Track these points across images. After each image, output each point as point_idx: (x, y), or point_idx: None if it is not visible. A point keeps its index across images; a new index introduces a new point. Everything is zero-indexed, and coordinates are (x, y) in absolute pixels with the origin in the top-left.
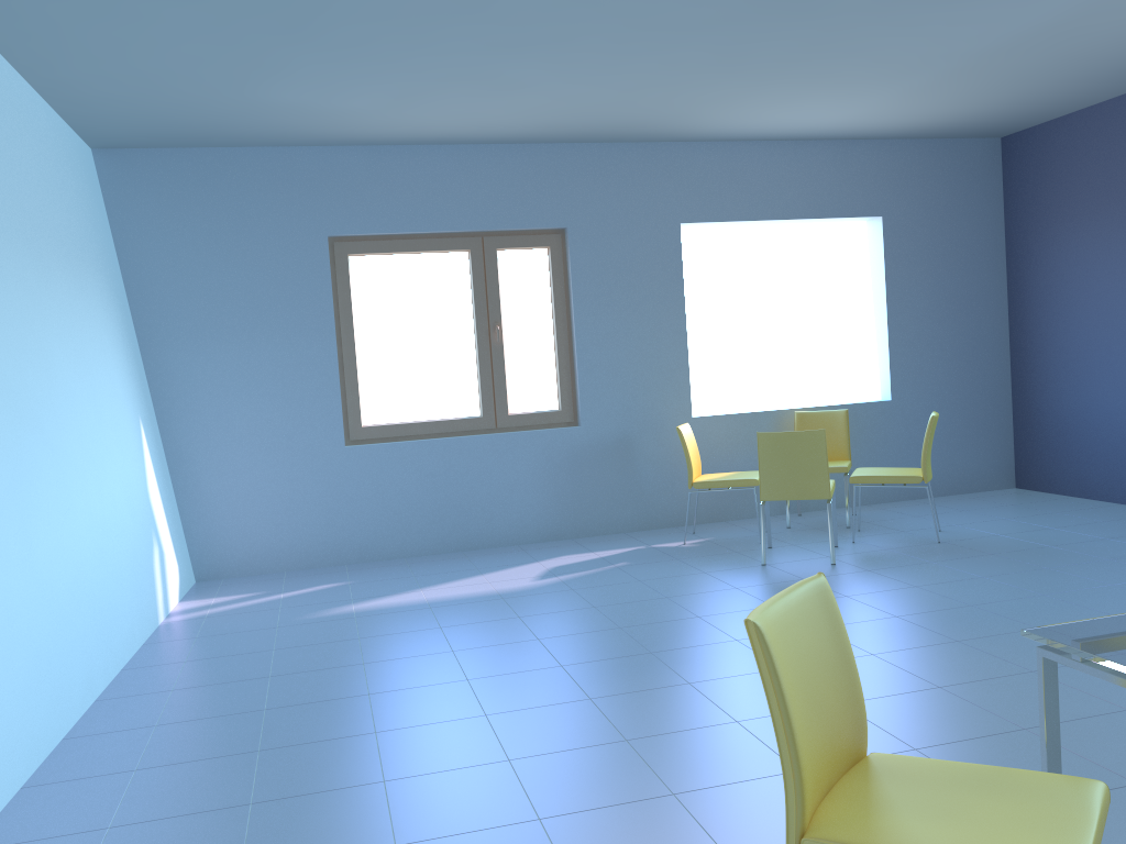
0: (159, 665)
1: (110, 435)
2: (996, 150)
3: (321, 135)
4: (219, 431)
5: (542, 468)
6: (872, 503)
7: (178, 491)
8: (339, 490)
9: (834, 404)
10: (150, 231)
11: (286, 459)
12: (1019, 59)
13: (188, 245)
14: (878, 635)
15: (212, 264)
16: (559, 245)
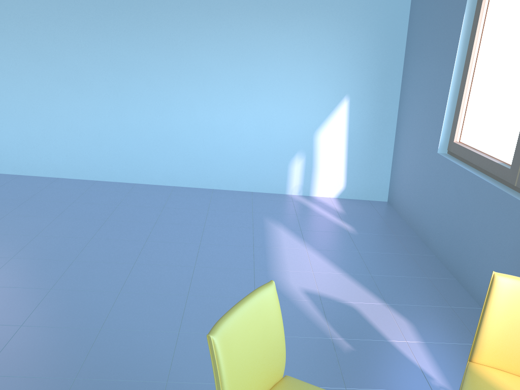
0: (211, 193)
1: (260, 95)
2: None
3: None
4: (409, 118)
5: None
6: None
7: (394, 148)
8: (427, 183)
9: None
10: None
11: (419, 148)
12: None
13: None
14: None
15: (431, 0)
16: None
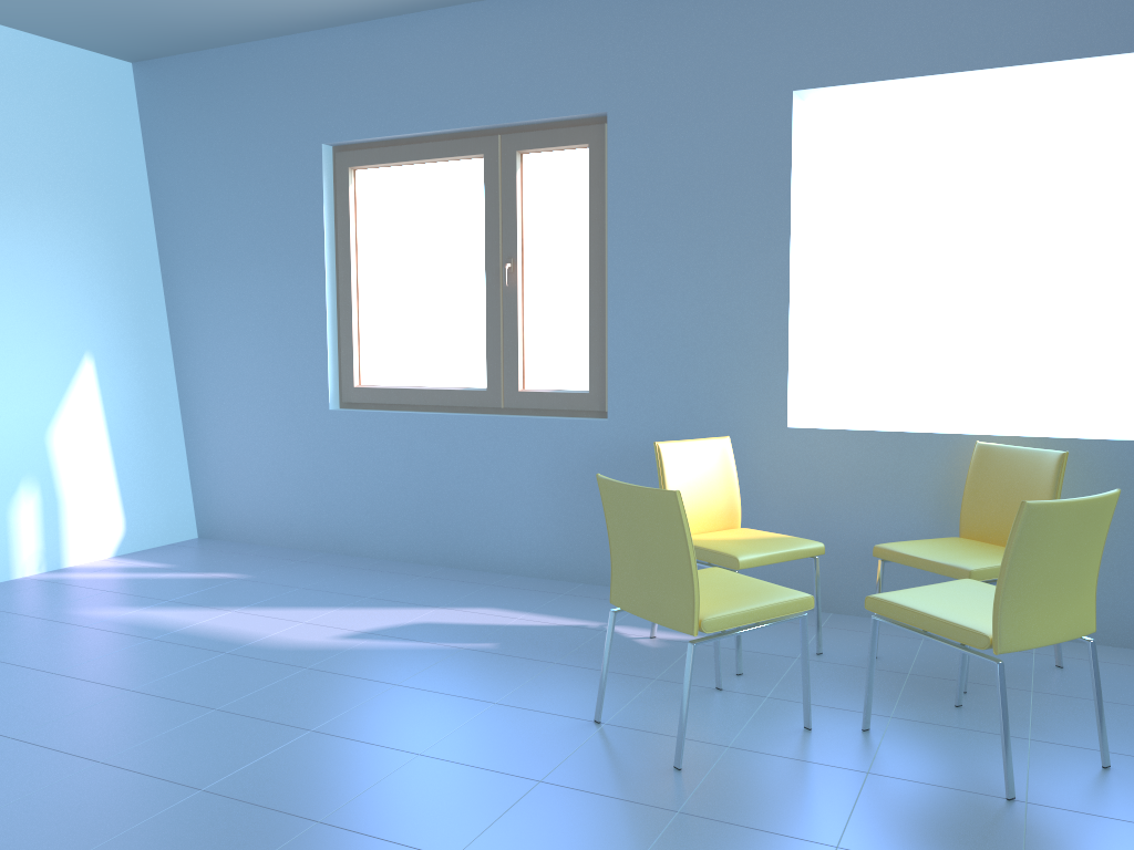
0: None
1: None
2: None
3: (282, 14)
4: (220, 375)
5: (550, 474)
6: None
7: (187, 437)
8: (321, 462)
9: (1092, 438)
10: (172, 149)
11: (275, 416)
12: None
13: (201, 163)
14: None
15: (219, 184)
16: (601, 141)
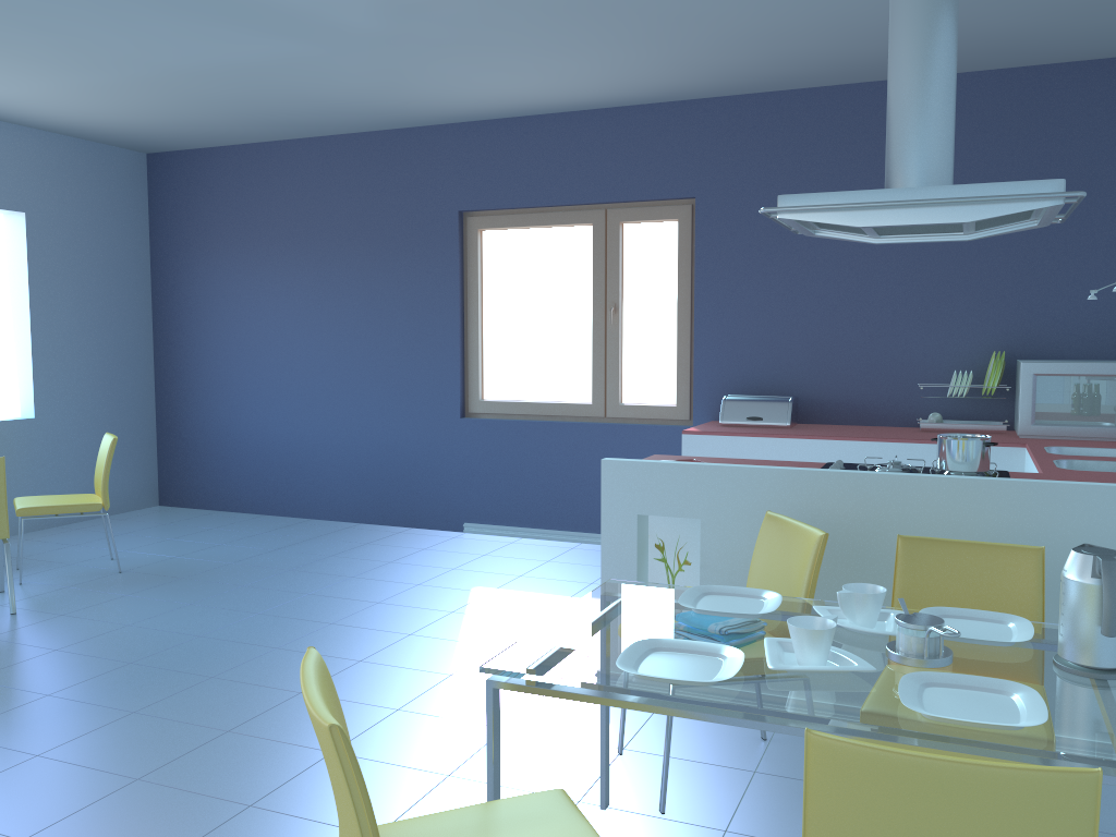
0: None
1: None
2: (143, 164)
3: None
4: None
5: None
6: (13, 535)
7: None
8: None
9: None
10: None
11: None
12: (207, 87)
13: None
14: (125, 689)
15: None
16: None
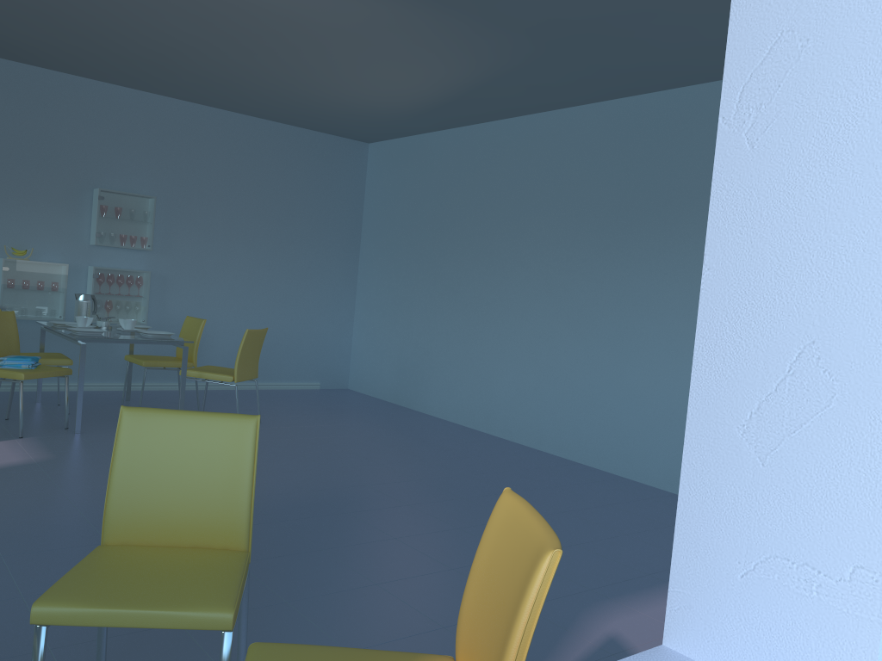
0: None
1: None
2: None
3: None
4: None
5: None
6: None
7: None
8: None
9: None
10: None
11: None
12: None
13: None
14: None
15: None
16: None
